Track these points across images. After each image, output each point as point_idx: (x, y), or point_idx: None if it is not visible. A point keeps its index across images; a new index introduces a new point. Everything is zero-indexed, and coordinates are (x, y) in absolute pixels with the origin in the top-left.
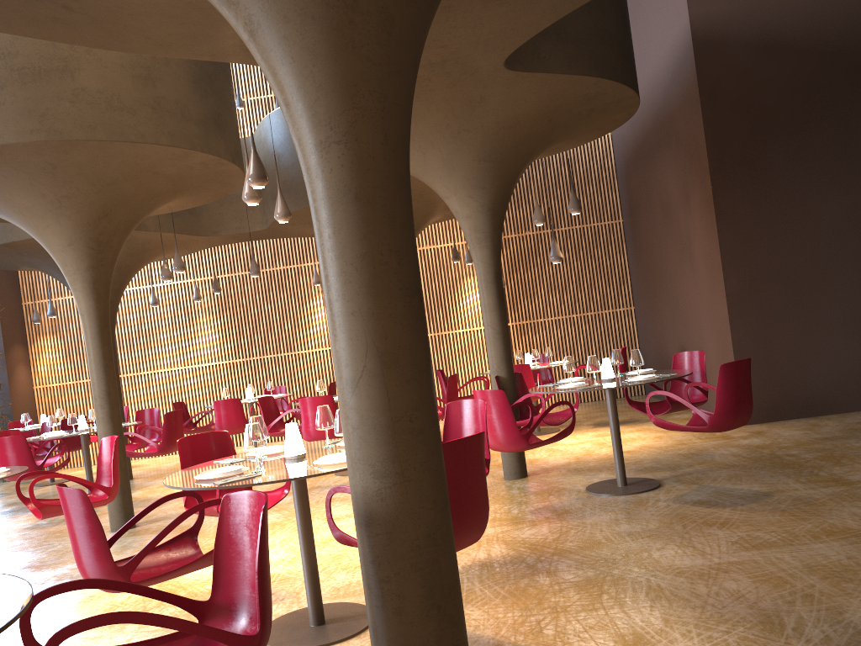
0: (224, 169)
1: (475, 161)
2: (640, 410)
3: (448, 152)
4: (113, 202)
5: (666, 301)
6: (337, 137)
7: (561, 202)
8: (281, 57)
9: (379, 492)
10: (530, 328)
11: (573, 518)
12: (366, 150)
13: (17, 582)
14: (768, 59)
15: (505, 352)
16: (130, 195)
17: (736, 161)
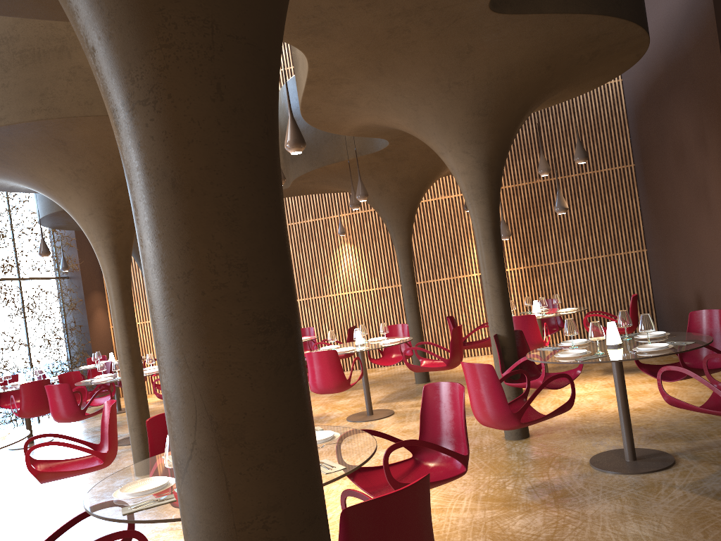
0: None
1: (469, 116)
2: (651, 375)
3: (440, 108)
4: None
5: (680, 245)
6: (142, 94)
7: (571, 149)
8: None
9: None
10: (542, 271)
11: (573, 505)
12: (186, 112)
13: None
14: None
15: (504, 310)
16: None
17: None
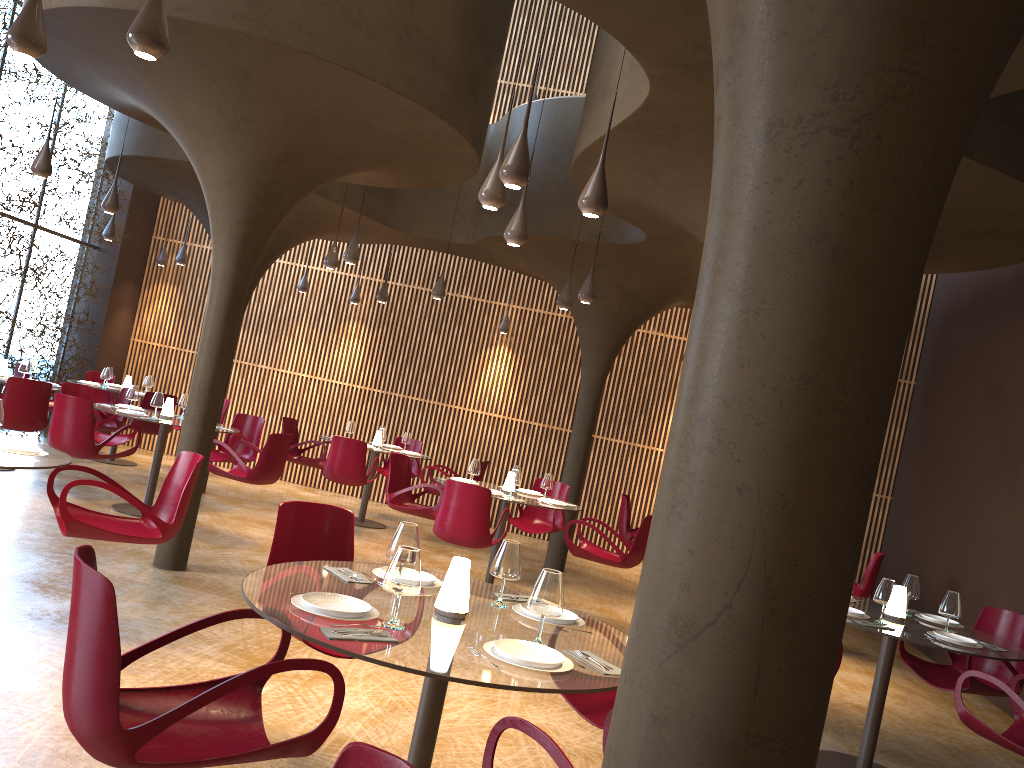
0: (458, 151)
1: None
2: (914, 671)
3: None
4: (304, 146)
5: (949, 510)
6: (841, 120)
7: None
8: None
9: None
10: None
11: None
12: (889, 167)
13: None
14: None
15: None
16: (328, 145)
17: None
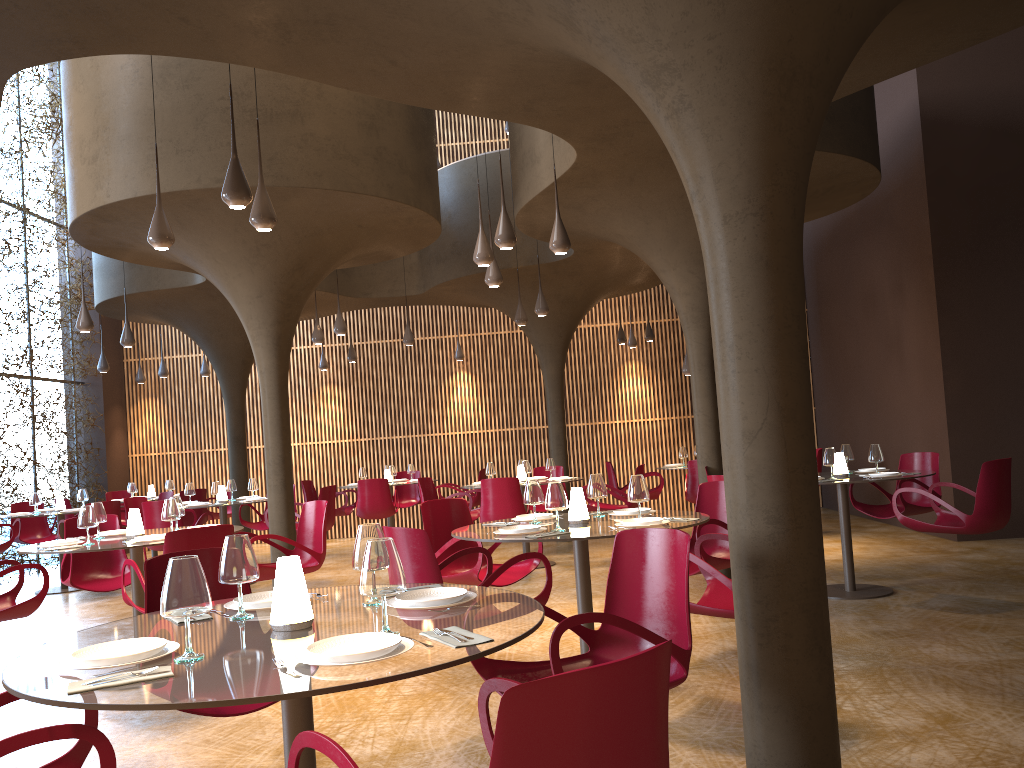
0: (425, 226)
1: None
2: (866, 512)
3: (675, 224)
4: (310, 254)
5: (861, 402)
6: (754, 209)
7: None
8: (707, 135)
9: (772, 536)
10: None
11: None
12: (778, 223)
13: (480, 588)
14: (1003, 144)
15: (717, 441)
16: (328, 248)
17: (963, 251)
